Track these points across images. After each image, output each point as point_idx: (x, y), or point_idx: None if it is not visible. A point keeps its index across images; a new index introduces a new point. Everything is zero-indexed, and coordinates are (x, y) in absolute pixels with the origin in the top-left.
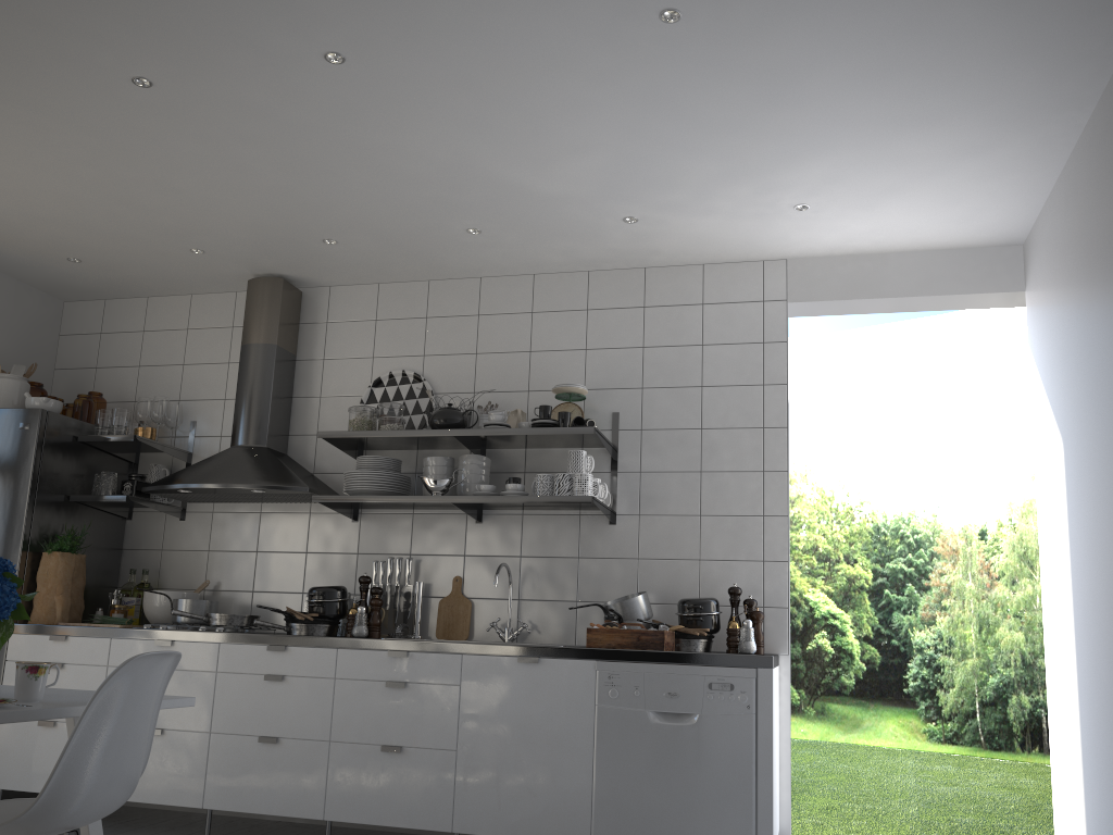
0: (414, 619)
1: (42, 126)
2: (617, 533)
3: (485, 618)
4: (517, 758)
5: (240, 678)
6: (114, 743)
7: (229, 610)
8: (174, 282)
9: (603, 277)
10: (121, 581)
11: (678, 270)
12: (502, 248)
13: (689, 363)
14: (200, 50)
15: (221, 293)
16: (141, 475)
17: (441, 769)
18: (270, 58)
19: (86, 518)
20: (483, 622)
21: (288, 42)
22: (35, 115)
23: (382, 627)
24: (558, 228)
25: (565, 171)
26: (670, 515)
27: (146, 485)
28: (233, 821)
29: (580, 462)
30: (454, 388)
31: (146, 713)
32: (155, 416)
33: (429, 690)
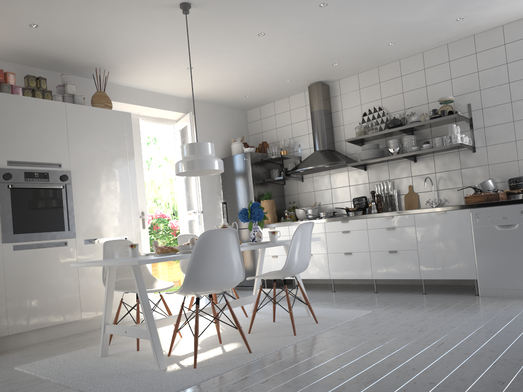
0: (395, 204)
1: (233, 57)
2: (477, 155)
3: (424, 199)
4: (442, 250)
5: (334, 234)
6: (300, 249)
7: (325, 211)
8: (281, 94)
9: (454, 45)
10: (286, 207)
11: (490, 31)
12: (405, 46)
13: (501, 73)
14: (278, 18)
15: (298, 93)
16: (285, 168)
17: (412, 257)
18: (301, 13)
19: (271, 186)
20: (423, 201)
21: (306, 6)
22: (230, 55)
23: (383, 209)
24: (427, 32)
25: (423, 11)
26: (500, 143)
27: (288, 171)
28: (341, 285)
29: (453, 130)
30: (396, 109)
31: (307, 241)
32: (286, 146)
33: (403, 229)
